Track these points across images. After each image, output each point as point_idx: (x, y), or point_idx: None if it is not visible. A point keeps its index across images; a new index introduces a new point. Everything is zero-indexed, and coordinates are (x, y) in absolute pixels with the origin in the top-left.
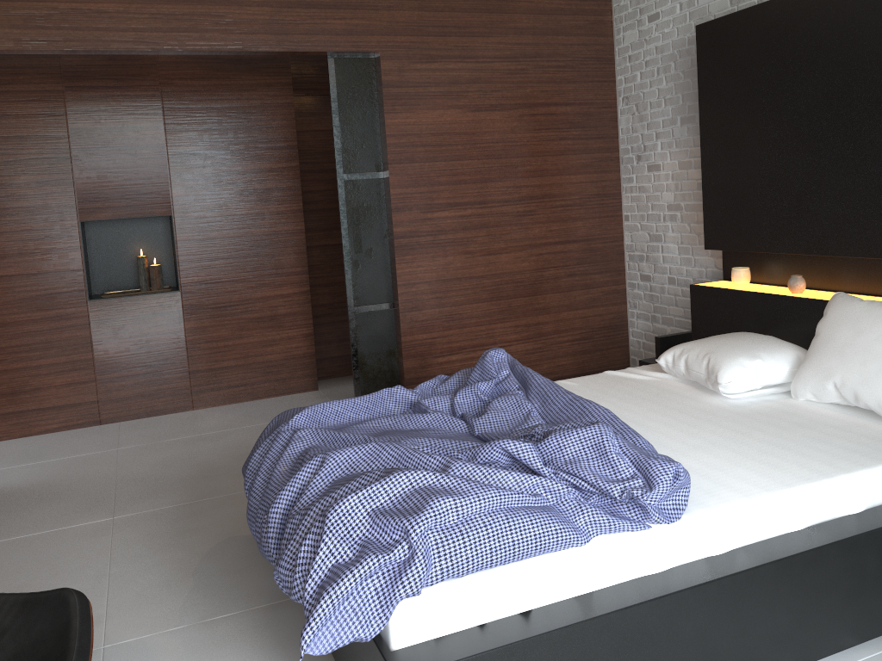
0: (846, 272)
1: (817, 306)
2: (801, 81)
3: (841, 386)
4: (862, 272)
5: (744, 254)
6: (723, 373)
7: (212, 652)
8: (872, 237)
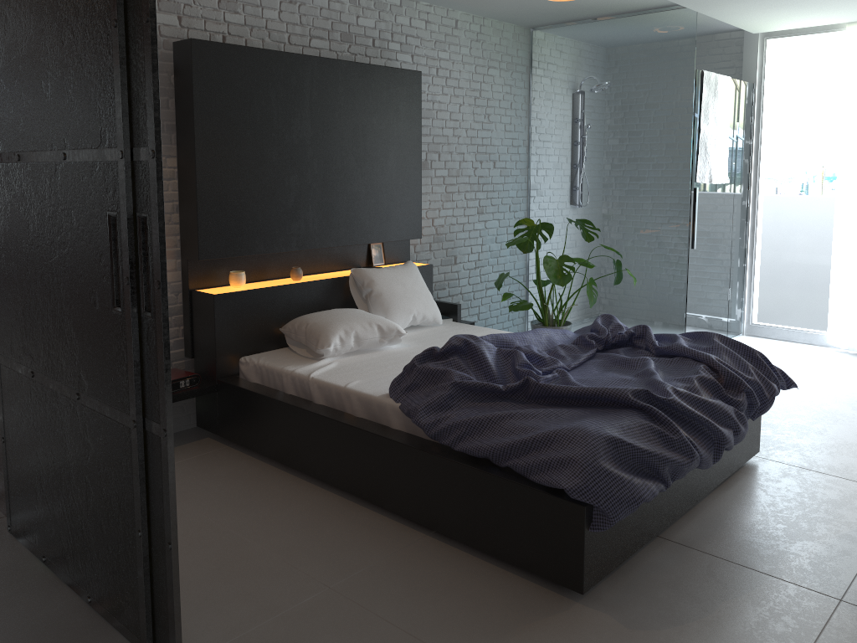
0: (300, 261)
1: (331, 283)
2: (295, 121)
3: (417, 314)
4: (310, 259)
5: (214, 261)
6: (400, 327)
7: (764, 546)
8: (340, 233)
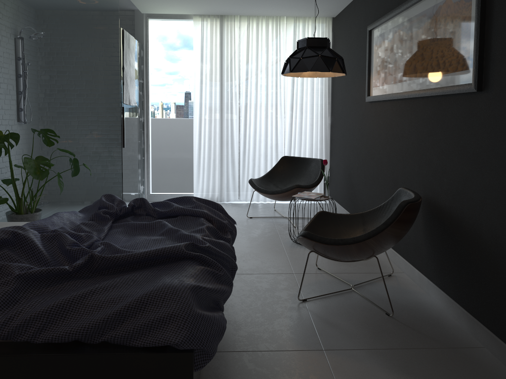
0: None
1: None
2: None
3: None
4: None
5: None
6: None
7: (262, 332)
8: None
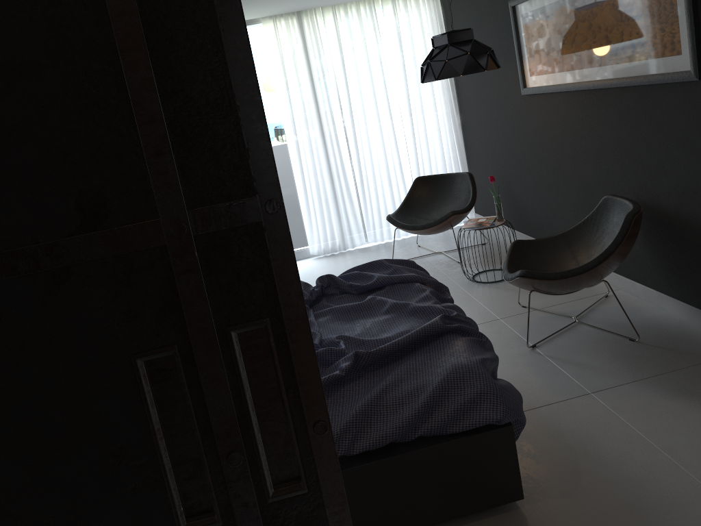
0: None
1: None
2: None
3: None
4: None
5: None
6: None
7: None
8: None
